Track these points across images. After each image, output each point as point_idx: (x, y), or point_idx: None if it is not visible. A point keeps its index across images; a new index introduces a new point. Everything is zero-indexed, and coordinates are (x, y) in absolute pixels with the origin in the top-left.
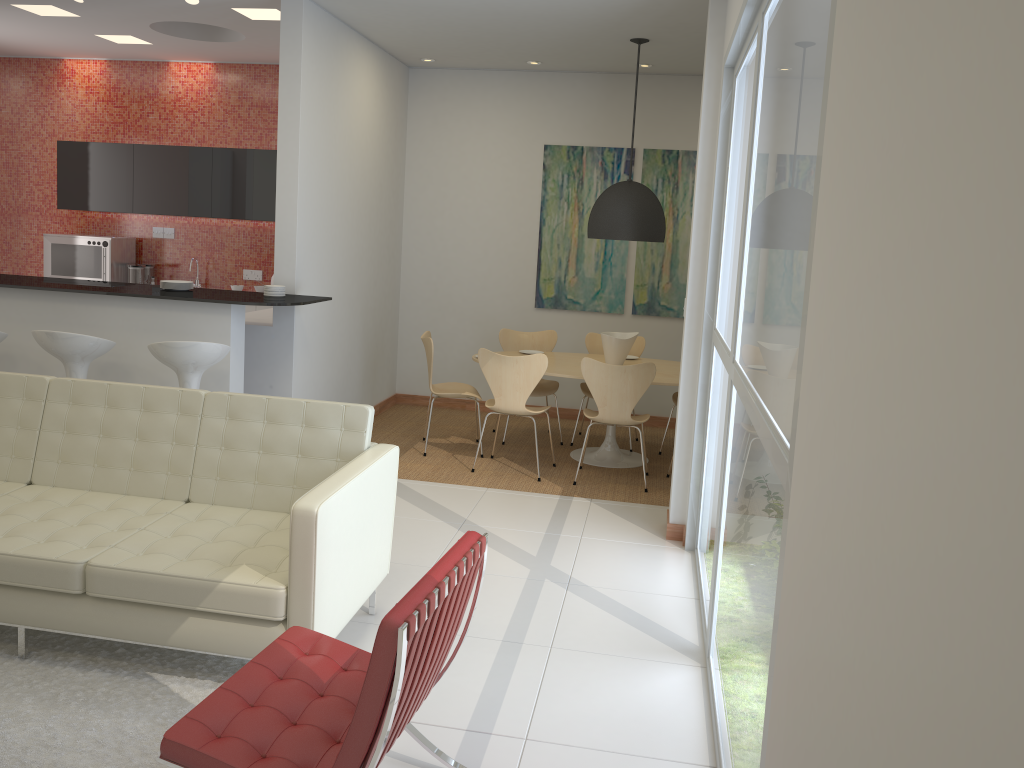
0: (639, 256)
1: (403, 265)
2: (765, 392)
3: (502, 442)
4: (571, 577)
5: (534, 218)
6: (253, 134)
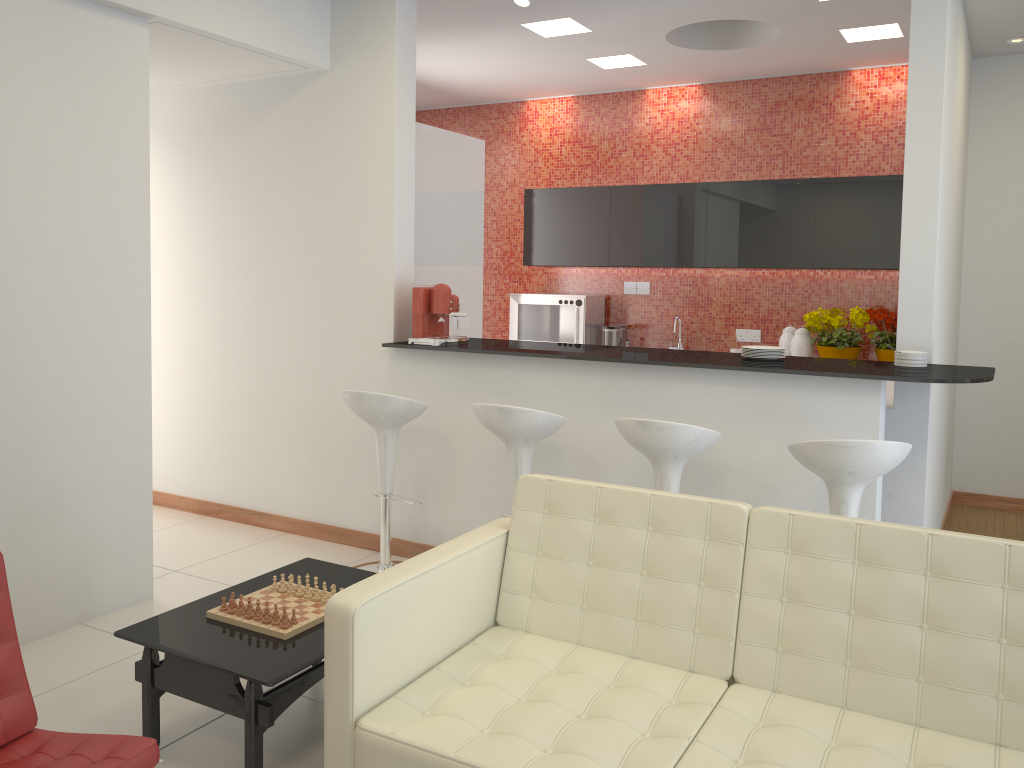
0: None
1: (962, 319)
2: None
3: None
4: None
5: None
6: (750, 164)
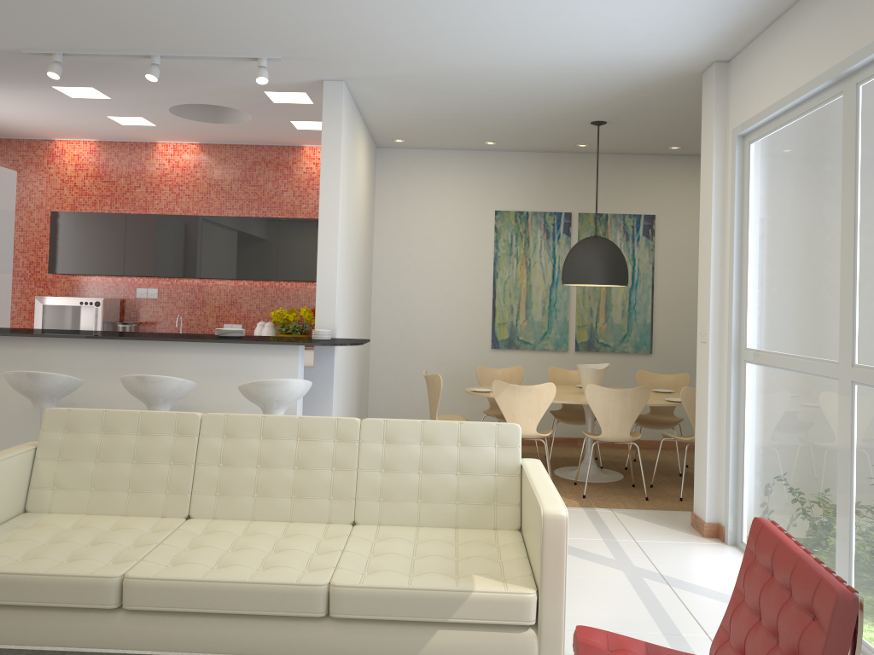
0: (579, 301)
1: (373, 315)
2: None
3: None
4: (662, 574)
5: (488, 272)
6: (235, 204)
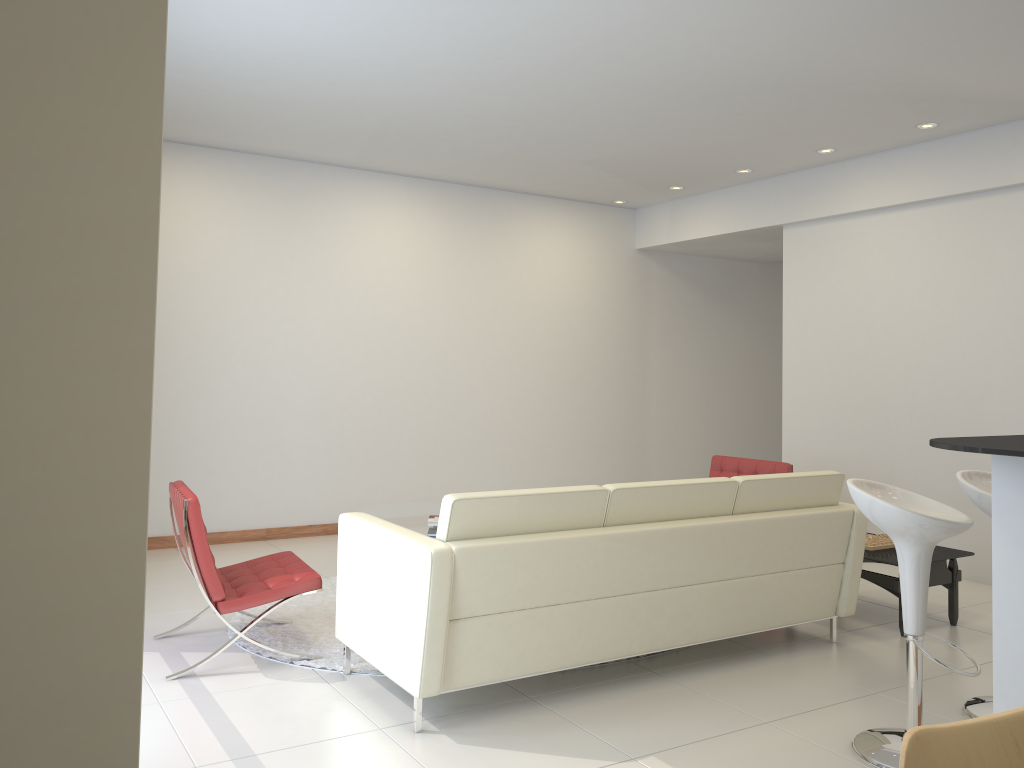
0: None
1: None
2: None
3: None
4: None
5: None
6: None
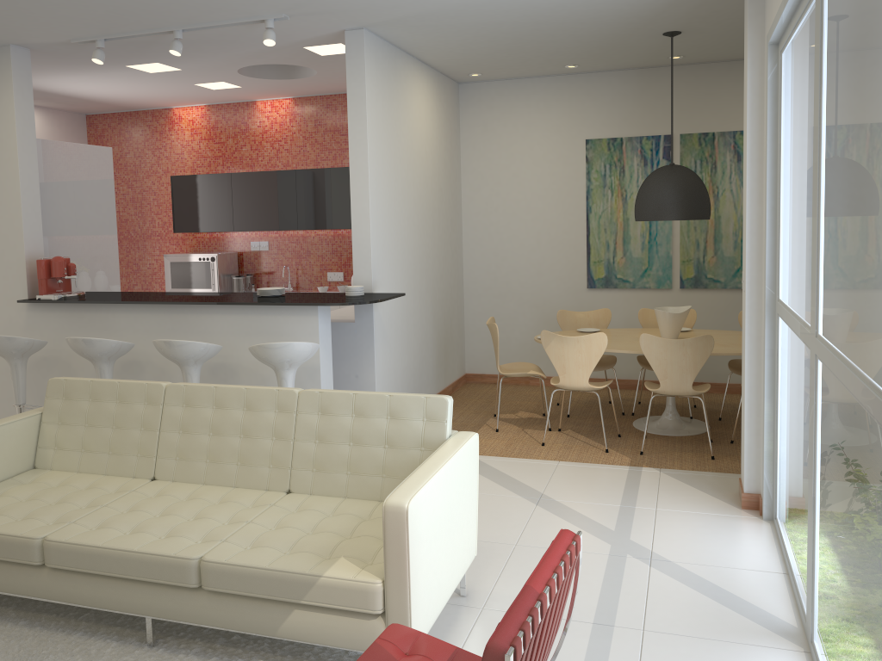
0: (683, 234)
1: (465, 258)
2: (881, 374)
3: (567, 415)
4: (652, 552)
5: (581, 207)
6: (328, 155)
